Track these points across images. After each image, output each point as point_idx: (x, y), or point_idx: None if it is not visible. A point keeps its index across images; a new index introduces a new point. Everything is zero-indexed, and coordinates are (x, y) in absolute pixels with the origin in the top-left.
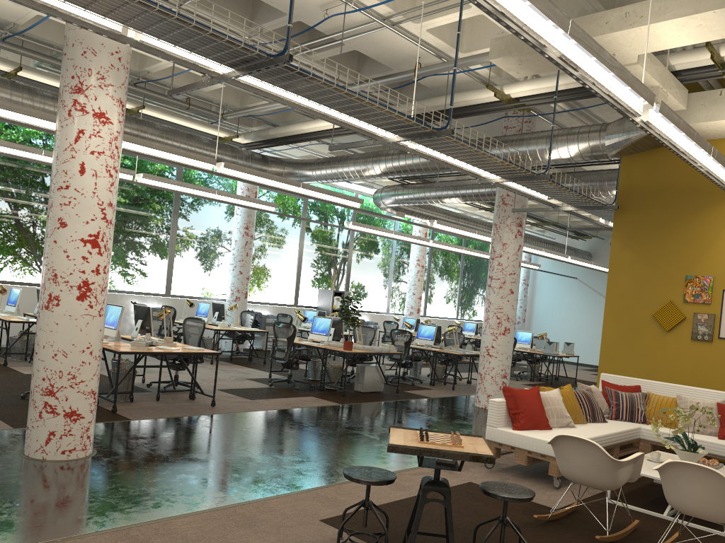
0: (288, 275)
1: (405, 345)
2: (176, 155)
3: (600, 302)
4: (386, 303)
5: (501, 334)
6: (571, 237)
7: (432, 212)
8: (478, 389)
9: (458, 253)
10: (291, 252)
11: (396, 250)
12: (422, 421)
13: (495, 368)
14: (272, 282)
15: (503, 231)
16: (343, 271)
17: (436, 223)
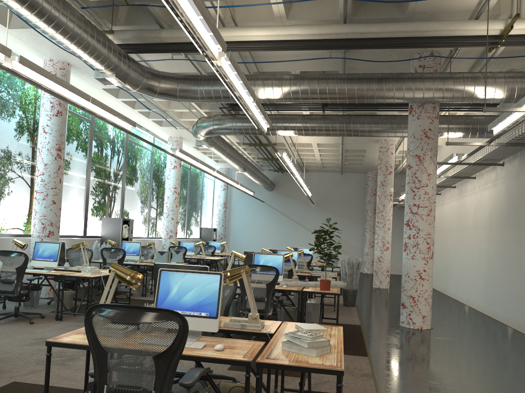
0: (78, 204)
1: (288, 273)
2: (200, 26)
3: (283, 220)
4: (147, 228)
5: (430, 258)
6: (276, 171)
7: (225, 144)
8: (412, 312)
9: (224, 182)
10: (80, 179)
11: (152, 178)
12: (470, 361)
13: (427, 290)
14: (65, 212)
15: (428, 162)
16: (119, 198)
17: (283, 153)
